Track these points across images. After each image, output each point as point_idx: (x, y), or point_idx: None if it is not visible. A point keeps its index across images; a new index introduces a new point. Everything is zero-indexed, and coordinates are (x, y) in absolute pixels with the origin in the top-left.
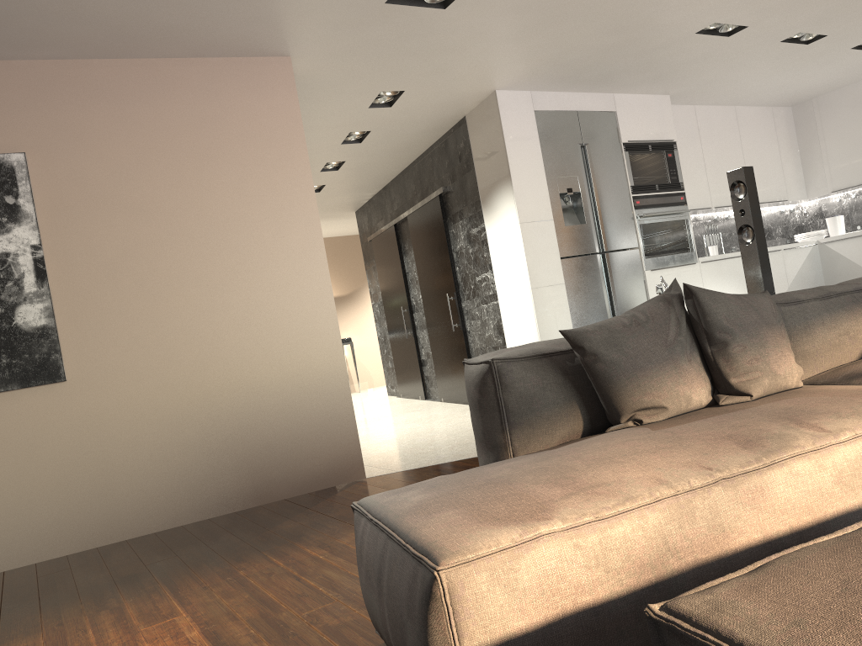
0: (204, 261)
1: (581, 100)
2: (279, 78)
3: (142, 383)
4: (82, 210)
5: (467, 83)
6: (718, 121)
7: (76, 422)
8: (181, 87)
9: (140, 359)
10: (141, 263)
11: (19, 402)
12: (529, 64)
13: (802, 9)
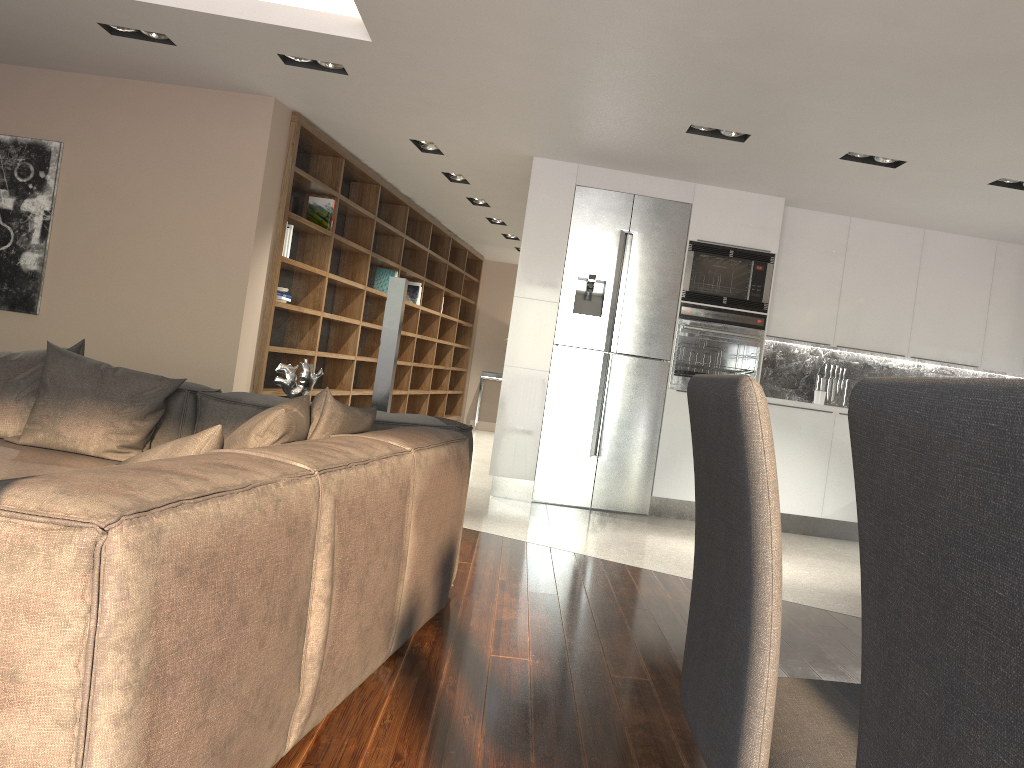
0: (155, 252)
1: (644, 184)
2: (259, 114)
3: (84, 334)
4: (86, 192)
5: (489, 145)
6: (886, 243)
7: (35, 347)
8: (181, 110)
9: (88, 315)
10: (112, 242)
11: (7, 320)
12: (528, 136)
13: (797, 125)
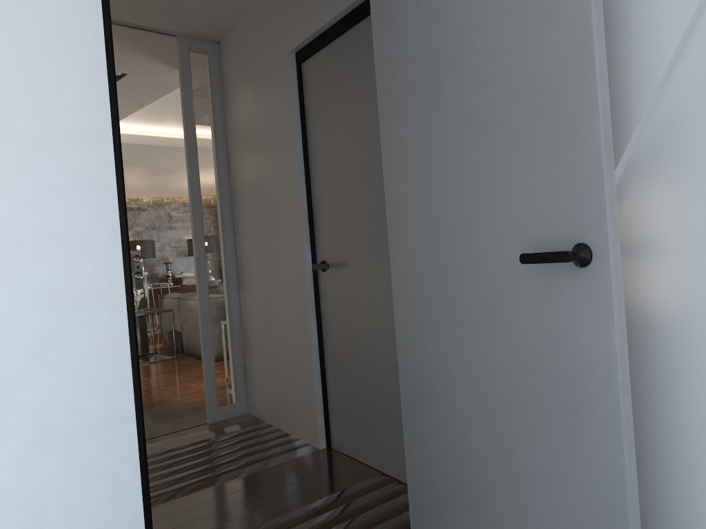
0: None
1: None
2: None
3: None
4: None
5: None
6: None
7: None
8: None
9: None
10: None
11: None
12: None
13: None
